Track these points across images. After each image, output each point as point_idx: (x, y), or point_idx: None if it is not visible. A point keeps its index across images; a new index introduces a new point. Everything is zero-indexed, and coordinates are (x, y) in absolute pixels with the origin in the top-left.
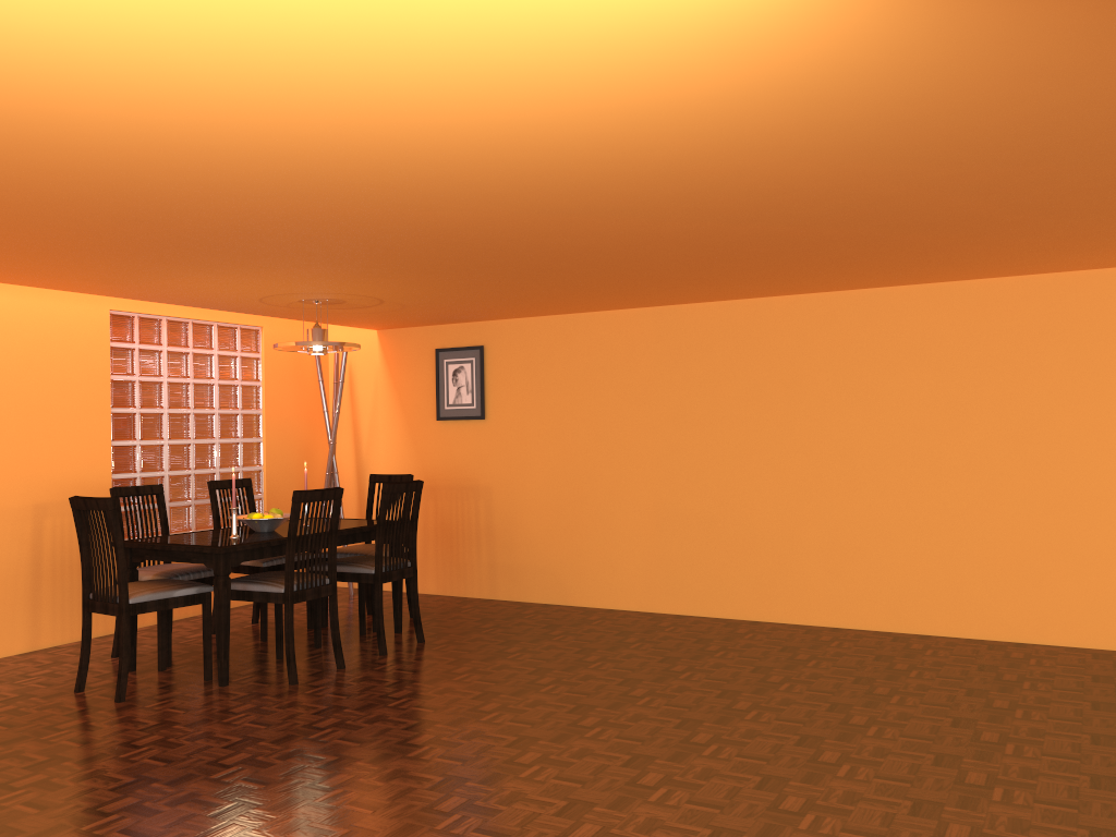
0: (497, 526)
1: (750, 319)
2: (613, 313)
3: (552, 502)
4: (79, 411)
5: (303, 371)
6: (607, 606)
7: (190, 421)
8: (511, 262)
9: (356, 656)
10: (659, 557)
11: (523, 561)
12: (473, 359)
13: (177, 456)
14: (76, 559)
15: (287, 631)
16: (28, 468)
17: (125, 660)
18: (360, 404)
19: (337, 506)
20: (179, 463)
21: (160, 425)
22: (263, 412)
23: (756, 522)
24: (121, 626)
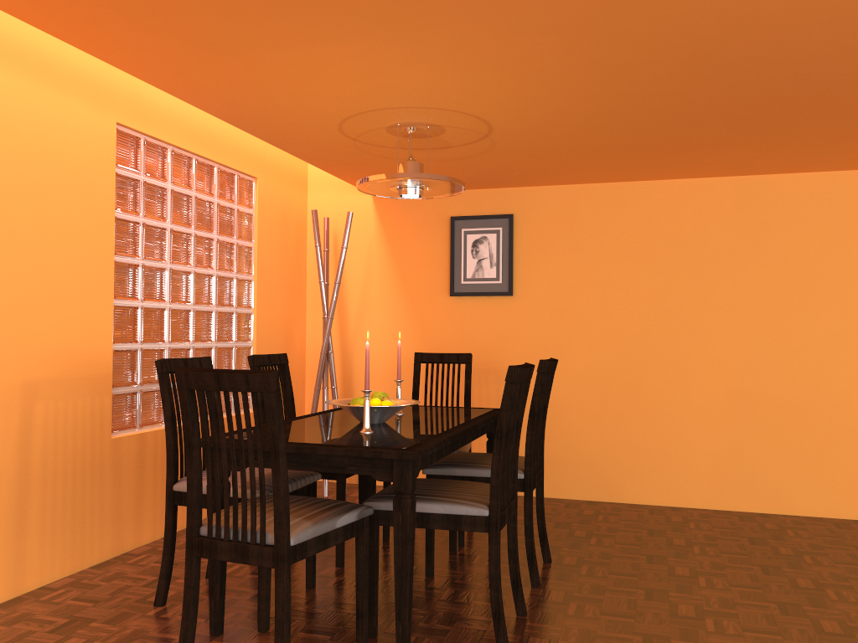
0: (524, 415)
1: (853, 193)
2: (680, 182)
3: (596, 389)
4: (79, 254)
5: (288, 235)
6: (665, 503)
7: (190, 281)
8: (824, 57)
9: (506, 590)
10: (733, 449)
11: (557, 453)
12: (500, 228)
13: (177, 324)
14: (71, 460)
15: (494, 573)
16: (17, 329)
17: (287, 642)
18: (347, 277)
19: (527, 389)
20: (179, 334)
21: (162, 283)
22: (254, 278)
23: (857, 412)
24: (280, 584)
